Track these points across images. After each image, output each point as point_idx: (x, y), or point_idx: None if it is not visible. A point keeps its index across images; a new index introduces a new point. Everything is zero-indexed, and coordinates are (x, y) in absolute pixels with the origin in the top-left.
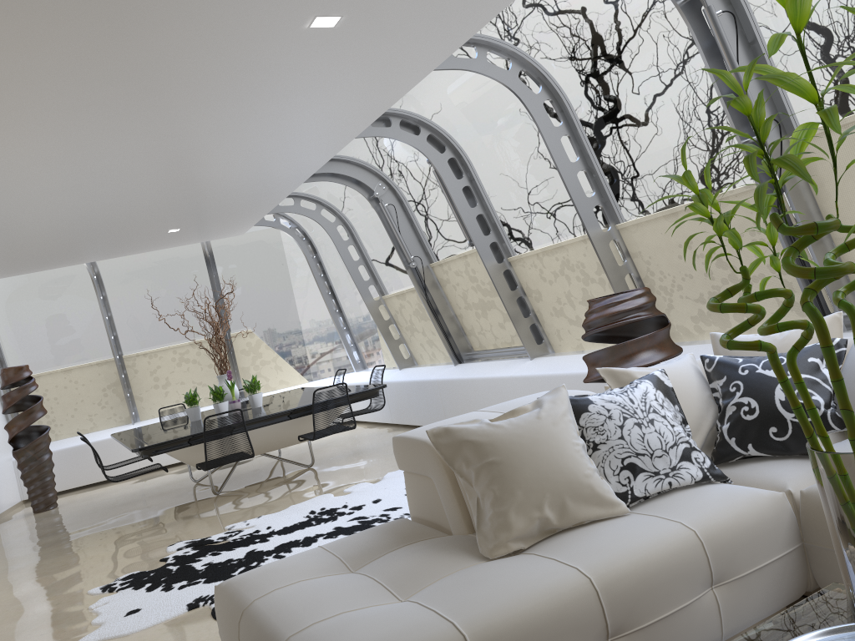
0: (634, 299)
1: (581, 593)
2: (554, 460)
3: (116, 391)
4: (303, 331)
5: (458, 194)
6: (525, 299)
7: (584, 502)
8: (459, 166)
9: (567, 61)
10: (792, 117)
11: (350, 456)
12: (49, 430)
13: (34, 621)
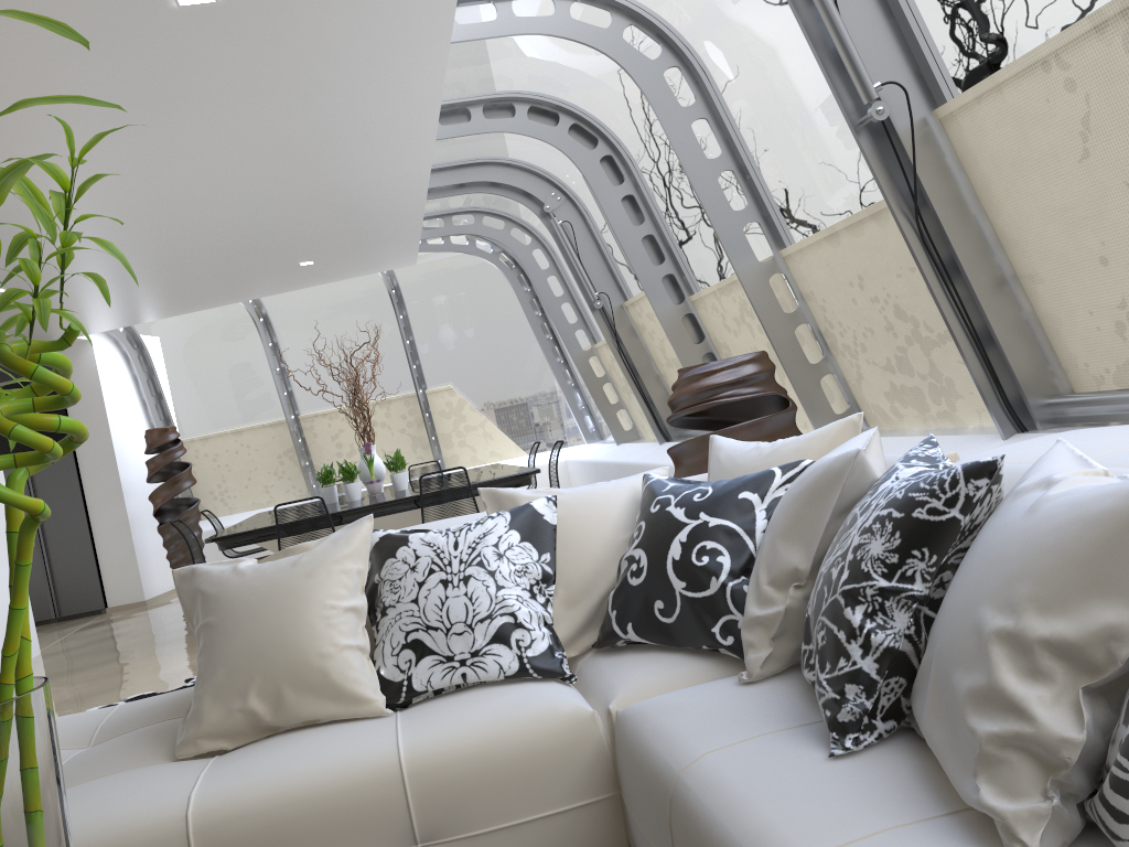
0: (727, 370)
1: (163, 833)
2: (281, 629)
3: (293, 458)
4: (519, 388)
5: (615, 208)
6: (716, 356)
7: (313, 694)
8: (618, 167)
9: (682, 7)
10: (942, 76)
11: None
12: (197, 504)
13: None
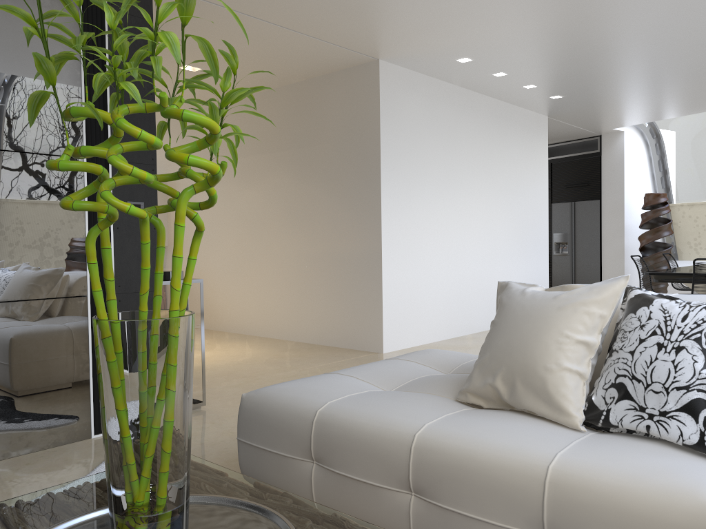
0: None
1: (400, 439)
2: (526, 340)
3: None
4: None
5: None
6: None
7: (533, 393)
8: None
9: None
10: None
11: None
12: (669, 248)
13: None
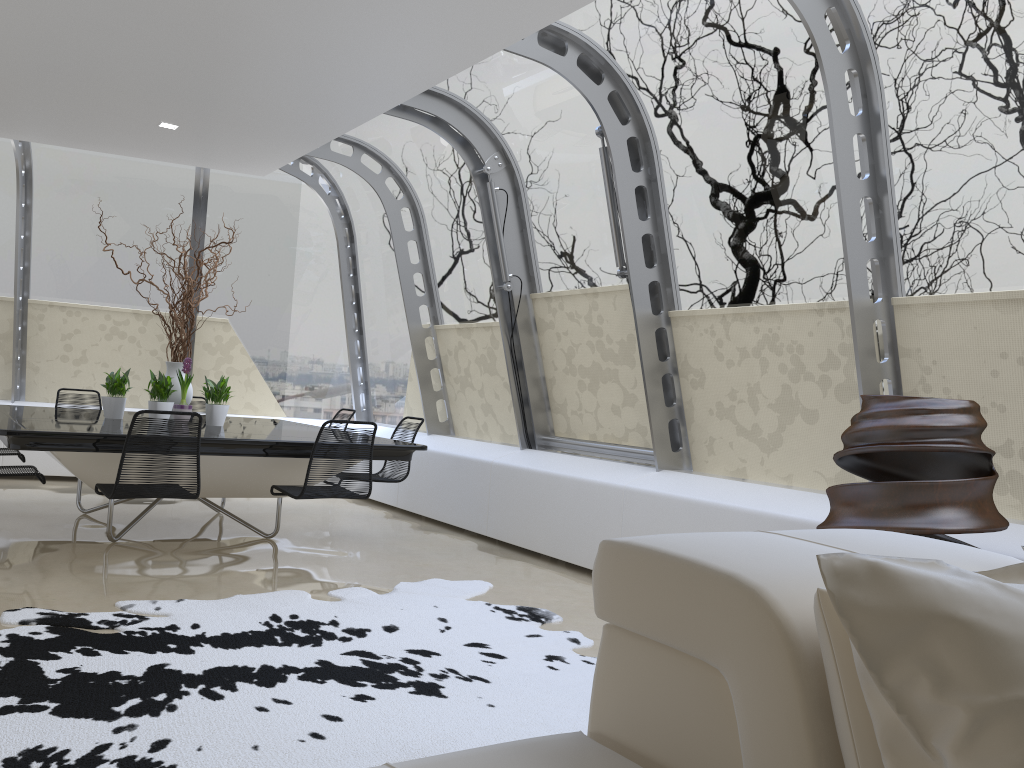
0: (962, 413)
1: None
2: None
3: (2, 347)
4: (300, 345)
5: (628, 194)
6: (674, 379)
7: None
8: (640, 154)
9: (914, 11)
10: None
11: (333, 539)
12: None
13: None
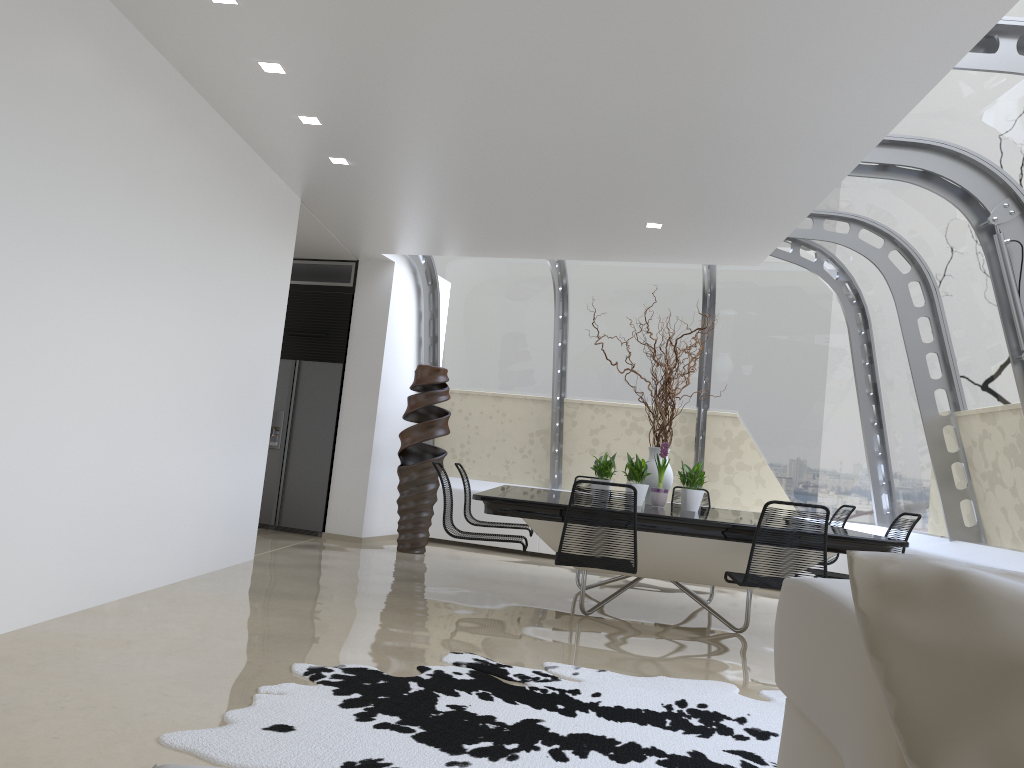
0: None
1: None
2: None
3: (544, 440)
4: (812, 439)
5: None
6: None
7: None
8: None
9: None
10: None
11: None
12: (443, 456)
13: (194, 671)
